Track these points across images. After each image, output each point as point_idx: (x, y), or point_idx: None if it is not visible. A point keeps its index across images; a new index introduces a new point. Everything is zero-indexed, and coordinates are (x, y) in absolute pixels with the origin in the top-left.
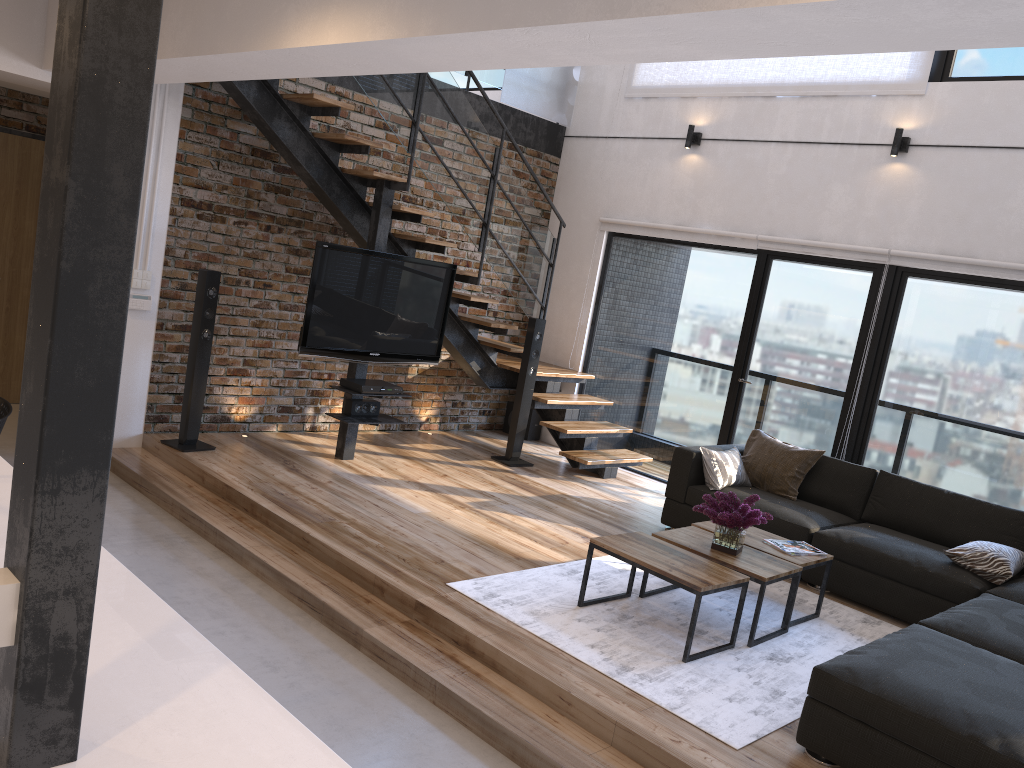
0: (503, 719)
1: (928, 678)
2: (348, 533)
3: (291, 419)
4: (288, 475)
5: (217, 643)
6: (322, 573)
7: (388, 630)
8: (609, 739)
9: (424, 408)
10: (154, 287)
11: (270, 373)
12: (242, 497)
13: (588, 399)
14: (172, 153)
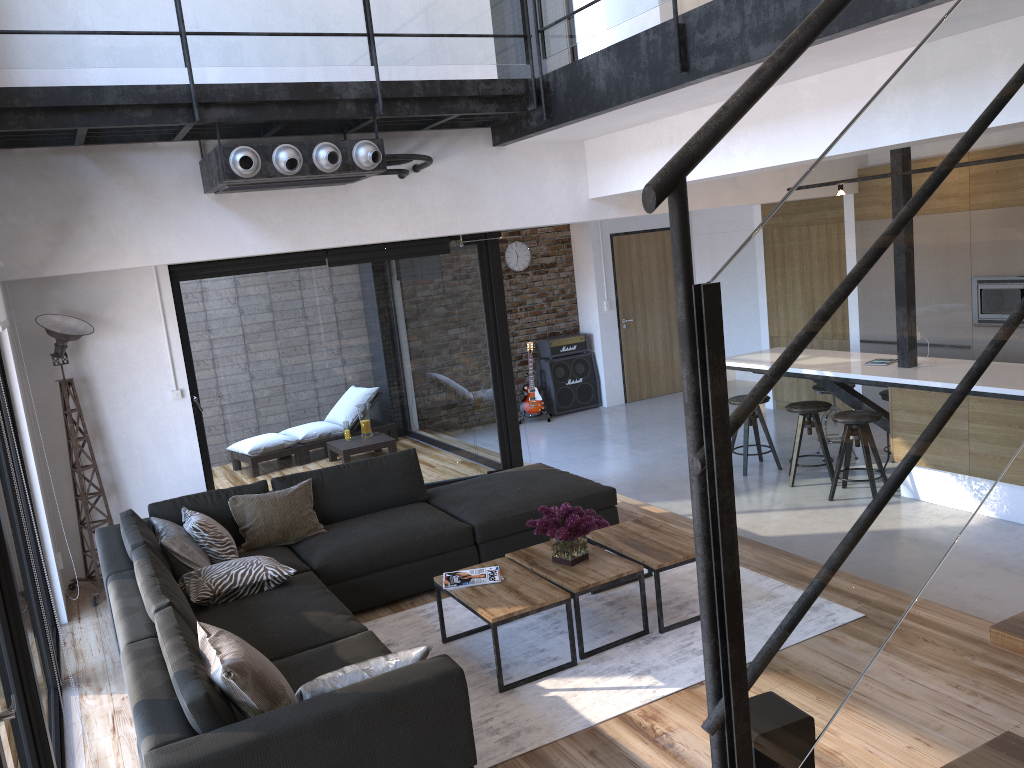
0: None
1: (555, 481)
2: None
3: None
4: None
5: None
6: None
7: None
8: None
9: None
10: None
11: None
12: None
13: None
14: None
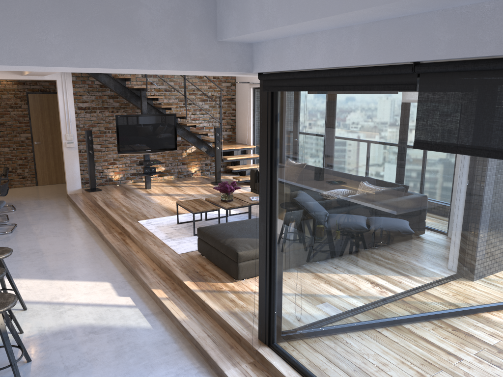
0: (122, 252)
1: (228, 227)
2: (121, 210)
3: (136, 177)
4: (120, 195)
5: (62, 241)
6: (106, 222)
7: (111, 234)
8: (148, 255)
9: (192, 167)
10: (75, 138)
11: (124, 162)
12: (97, 203)
13: (250, 155)
14: (71, 93)
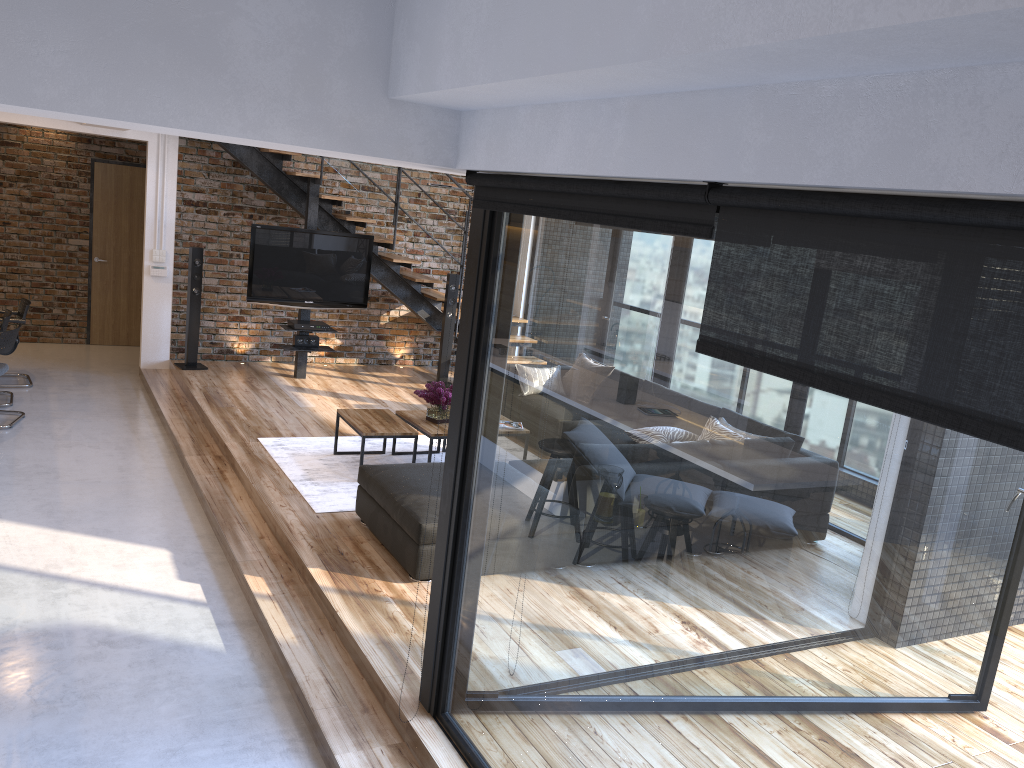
0: (210, 495)
1: (418, 473)
2: (232, 413)
3: (282, 353)
4: (239, 384)
5: (103, 459)
6: (198, 432)
7: (200, 458)
8: (258, 507)
9: (398, 348)
10: (169, 261)
11: (262, 319)
12: (190, 393)
13: None
14: (174, 170)
